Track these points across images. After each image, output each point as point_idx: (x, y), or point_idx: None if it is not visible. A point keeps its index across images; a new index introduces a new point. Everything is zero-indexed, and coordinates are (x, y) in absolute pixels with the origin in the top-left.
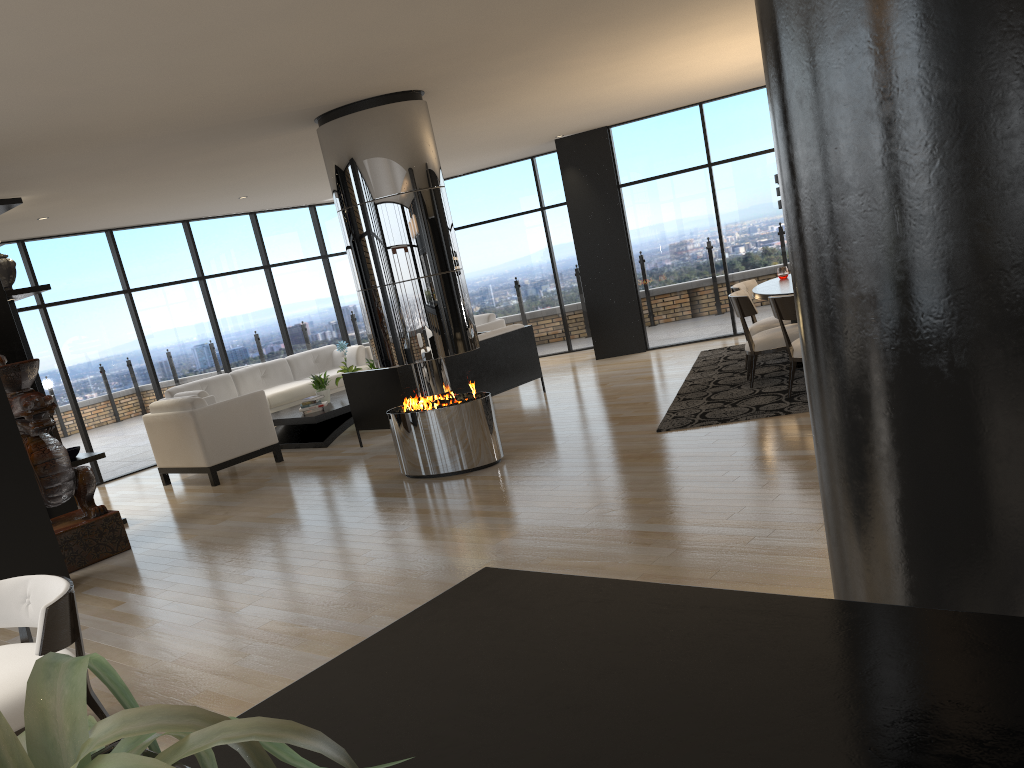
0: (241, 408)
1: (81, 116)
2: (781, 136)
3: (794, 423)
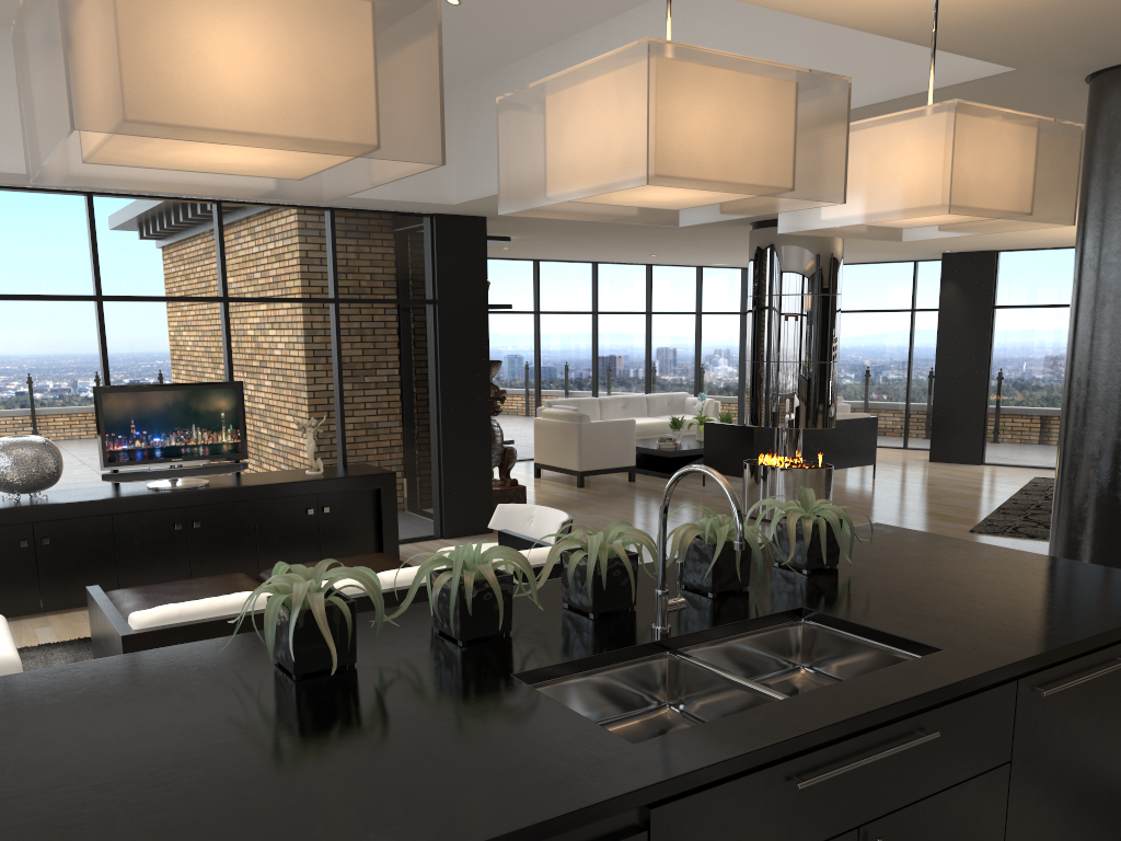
0: (615, 430)
1: None
2: (1067, 365)
3: None
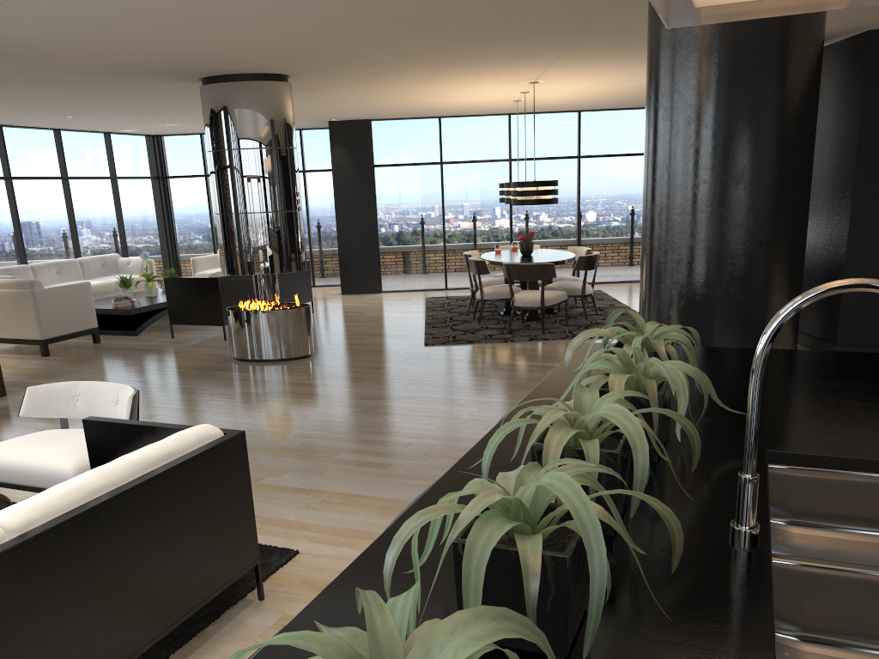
0: (72, 294)
1: (60, 46)
2: (653, 182)
3: (519, 347)
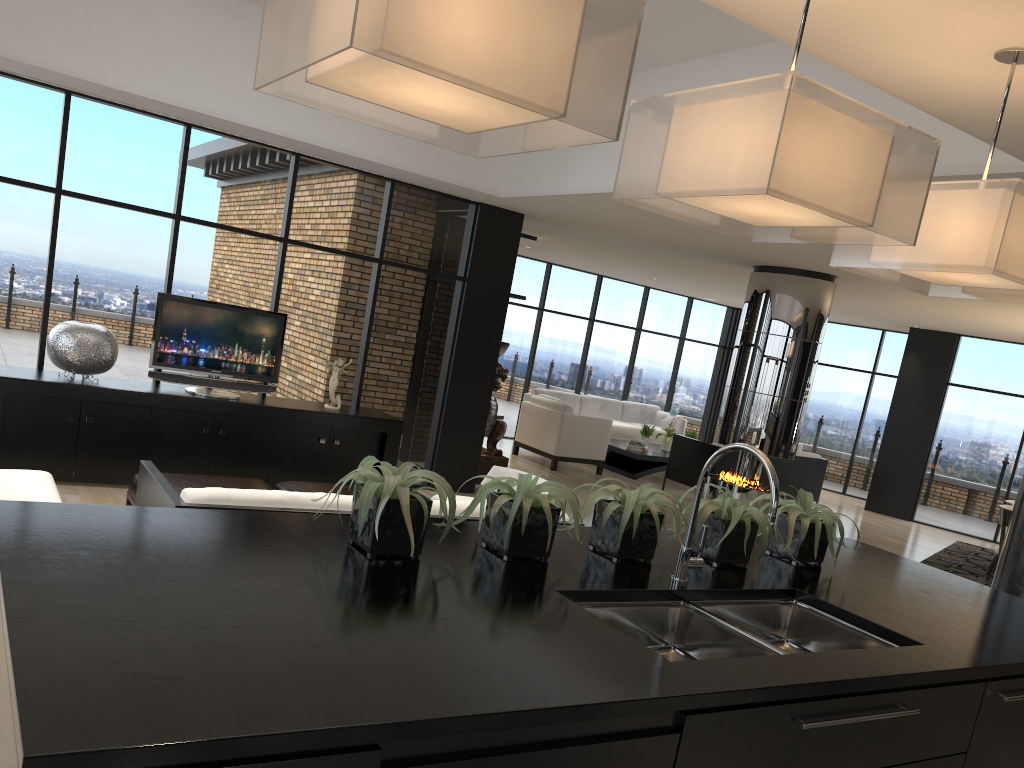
0: (593, 426)
1: (630, 225)
2: None
3: None
